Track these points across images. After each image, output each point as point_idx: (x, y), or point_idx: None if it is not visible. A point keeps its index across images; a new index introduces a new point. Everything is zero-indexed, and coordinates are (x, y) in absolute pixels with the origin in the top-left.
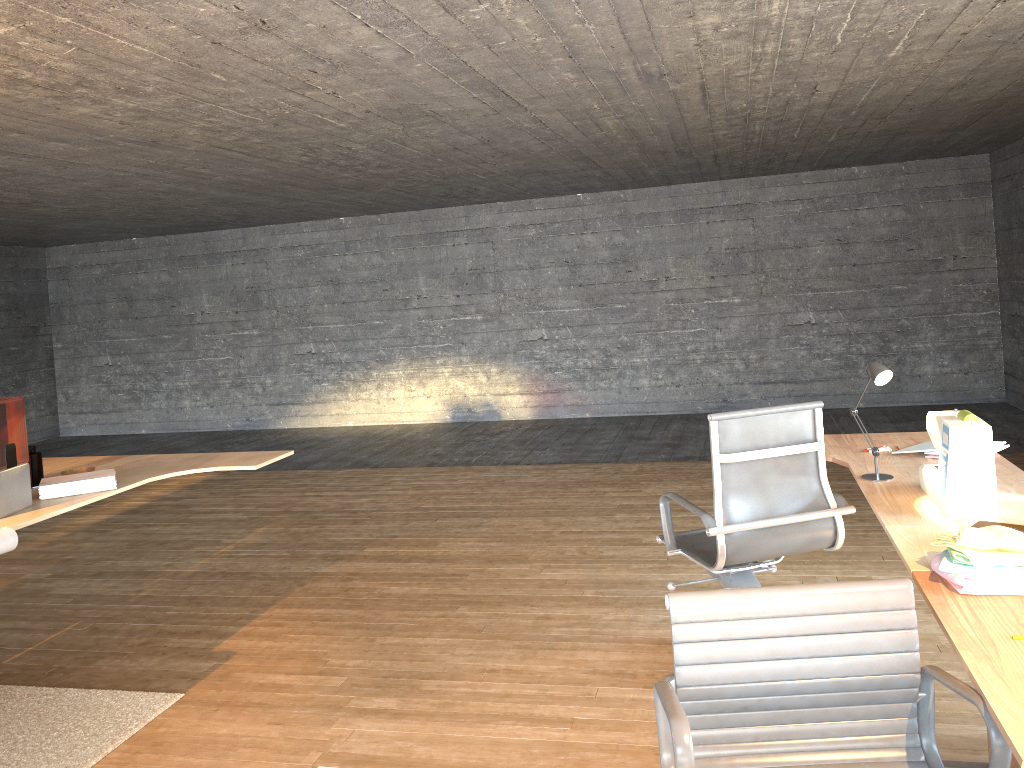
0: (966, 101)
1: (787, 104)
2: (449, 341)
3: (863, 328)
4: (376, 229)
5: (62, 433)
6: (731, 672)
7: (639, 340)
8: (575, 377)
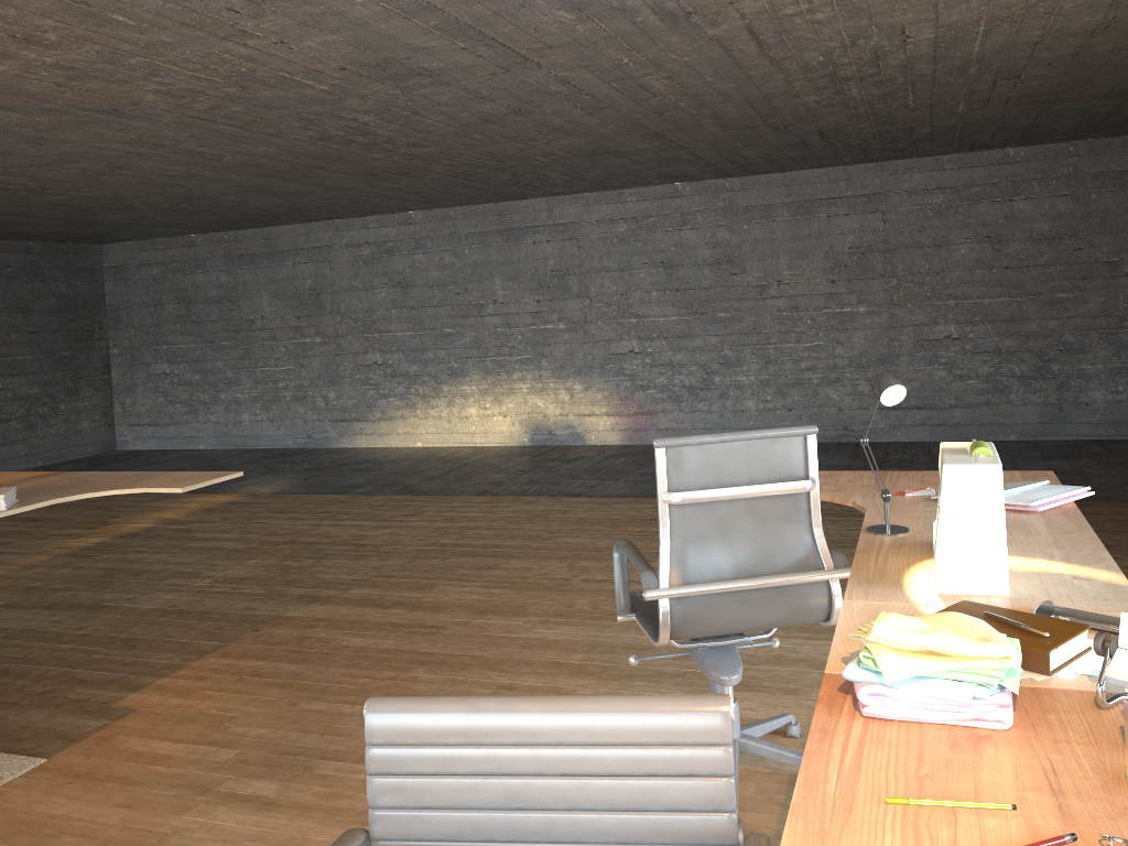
0: (1121, 52)
1: (878, 57)
2: (528, 353)
3: (1017, 344)
4: (448, 224)
5: (119, 446)
6: (450, 824)
7: (745, 355)
8: (670, 397)
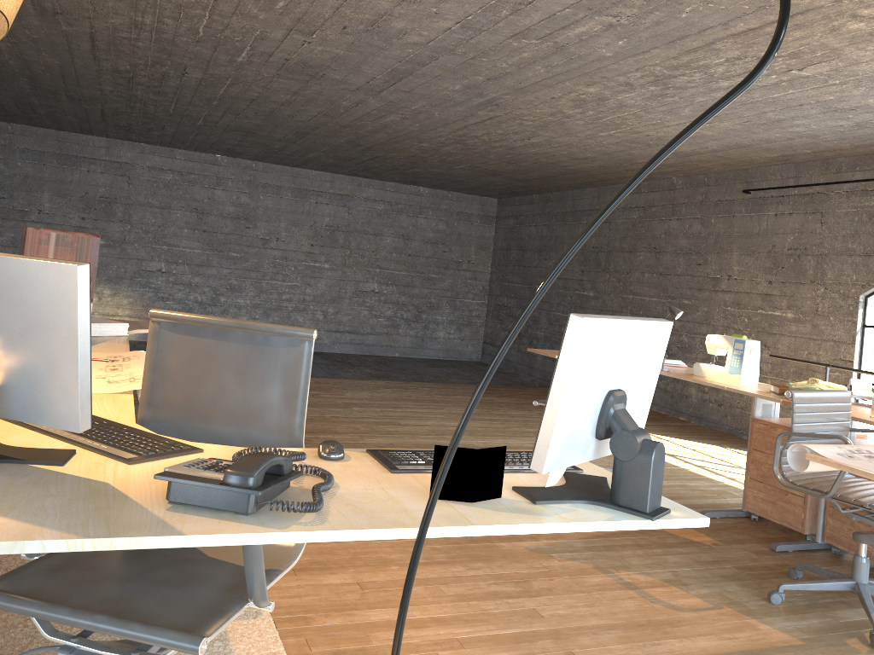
0: (564, 167)
1: (497, 141)
2: None
3: (407, 300)
4: (4, 136)
5: None
6: (806, 427)
7: (246, 285)
8: (184, 308)
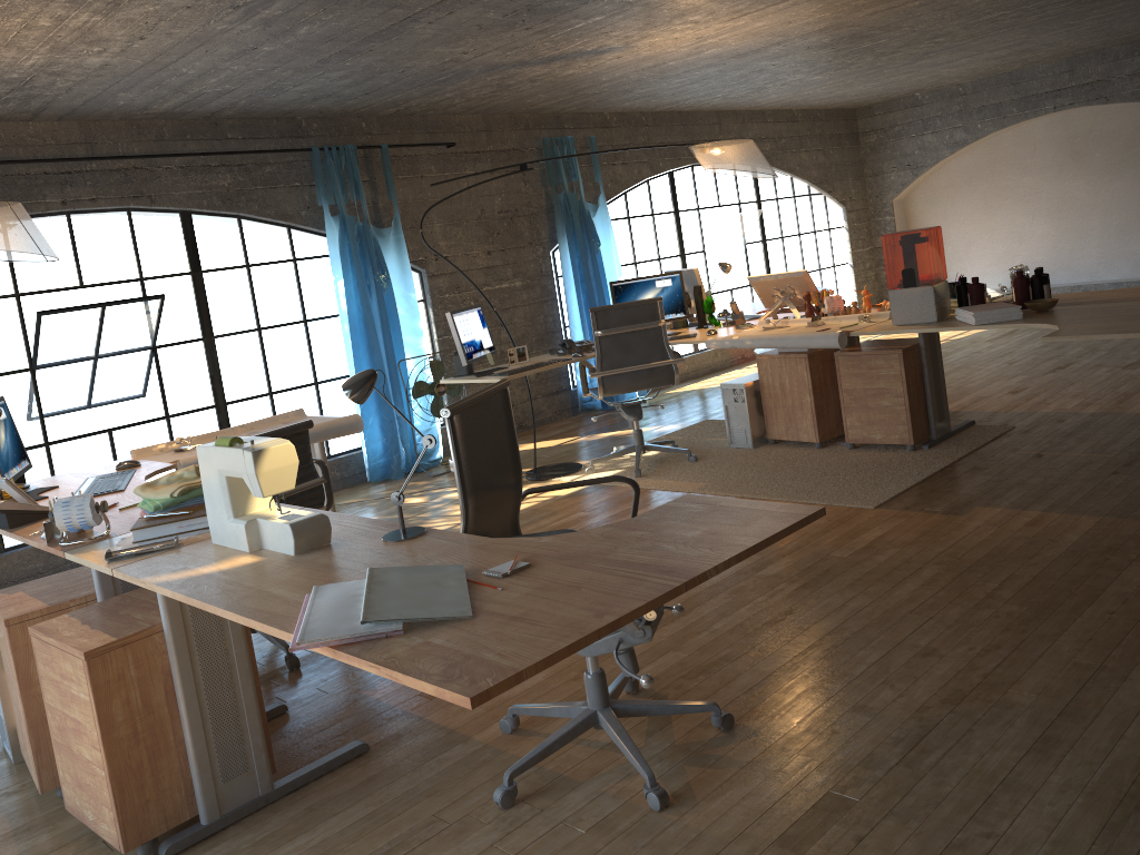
0: None
1: None
2: None
3: None
4: None
5: None
6: None
7: None
8: None
